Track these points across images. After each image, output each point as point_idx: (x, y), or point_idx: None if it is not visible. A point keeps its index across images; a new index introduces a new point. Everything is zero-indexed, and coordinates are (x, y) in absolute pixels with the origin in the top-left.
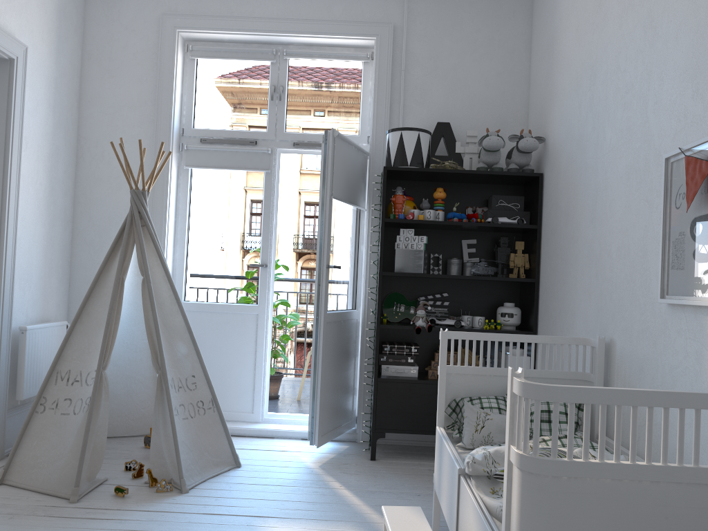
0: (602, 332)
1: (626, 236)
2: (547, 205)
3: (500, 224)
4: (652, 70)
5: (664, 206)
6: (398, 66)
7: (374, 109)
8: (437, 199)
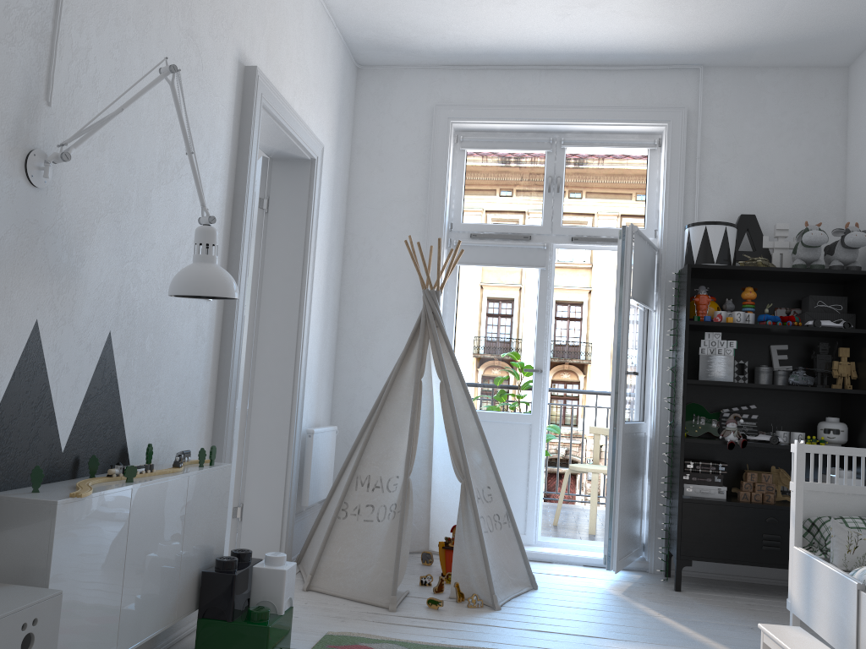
0: None
1: None
2: None
3: (823, 328)
4: None
5: None
6: (692, 154)
7: (666, 201)
8: (745, 299)
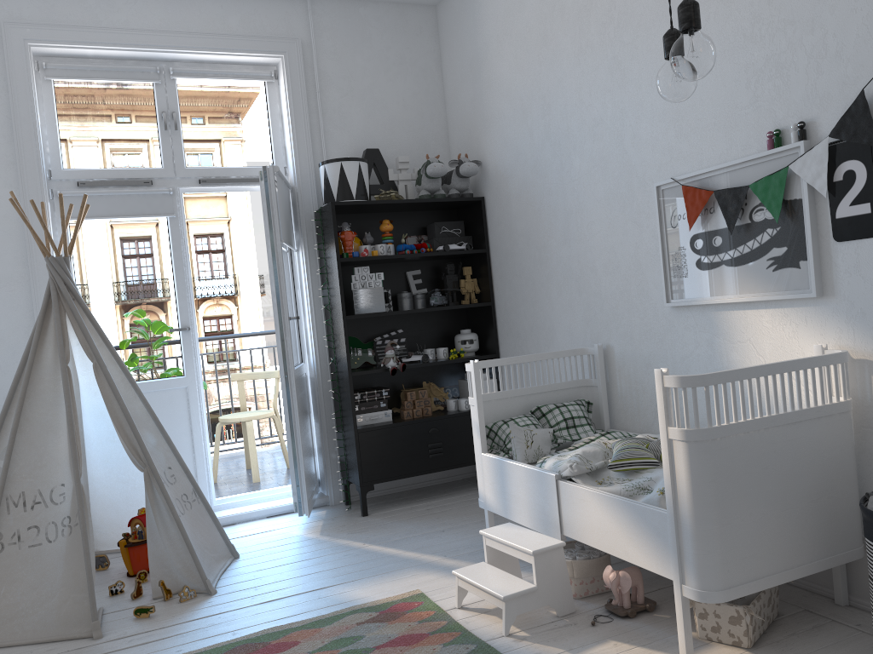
0: (594, 340)
1: (613, 253)
2: (496, 228)
3: (452, 251)
4: (625, 109)
5: (660, 226)
6: (311, 87)
7: (294, 137)
8: (384, 232)
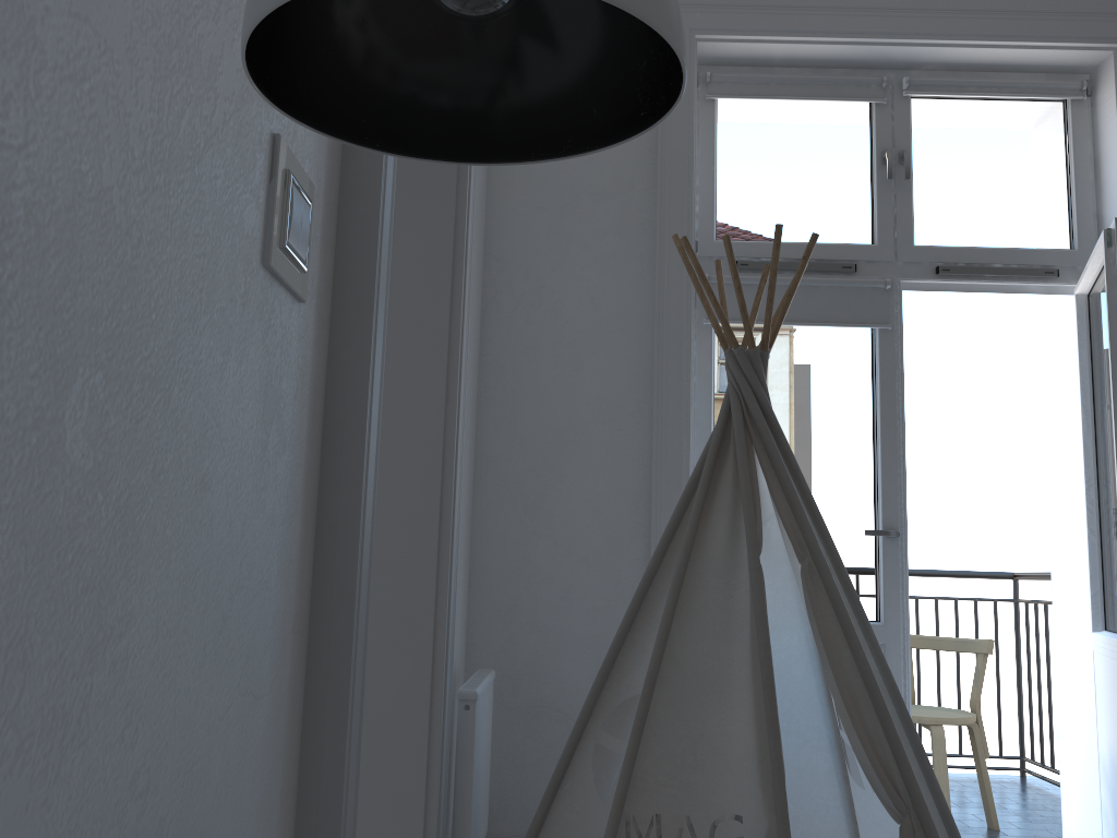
0: None
1: None
2: None
3: None
4: None
5: None
6: None
7: None
8: None
